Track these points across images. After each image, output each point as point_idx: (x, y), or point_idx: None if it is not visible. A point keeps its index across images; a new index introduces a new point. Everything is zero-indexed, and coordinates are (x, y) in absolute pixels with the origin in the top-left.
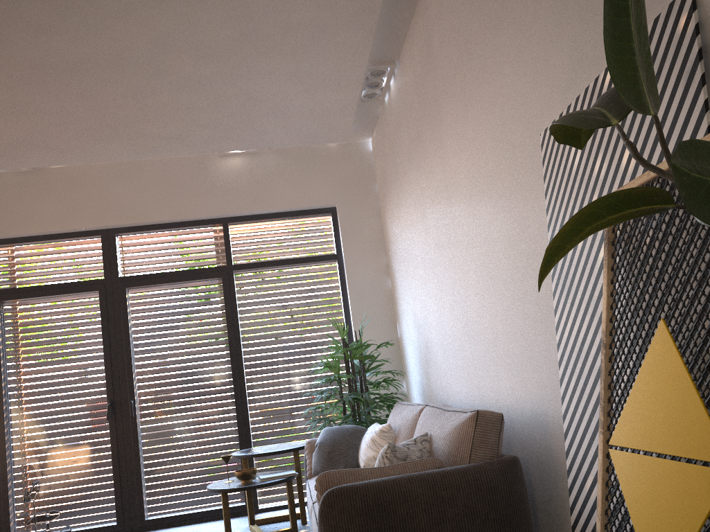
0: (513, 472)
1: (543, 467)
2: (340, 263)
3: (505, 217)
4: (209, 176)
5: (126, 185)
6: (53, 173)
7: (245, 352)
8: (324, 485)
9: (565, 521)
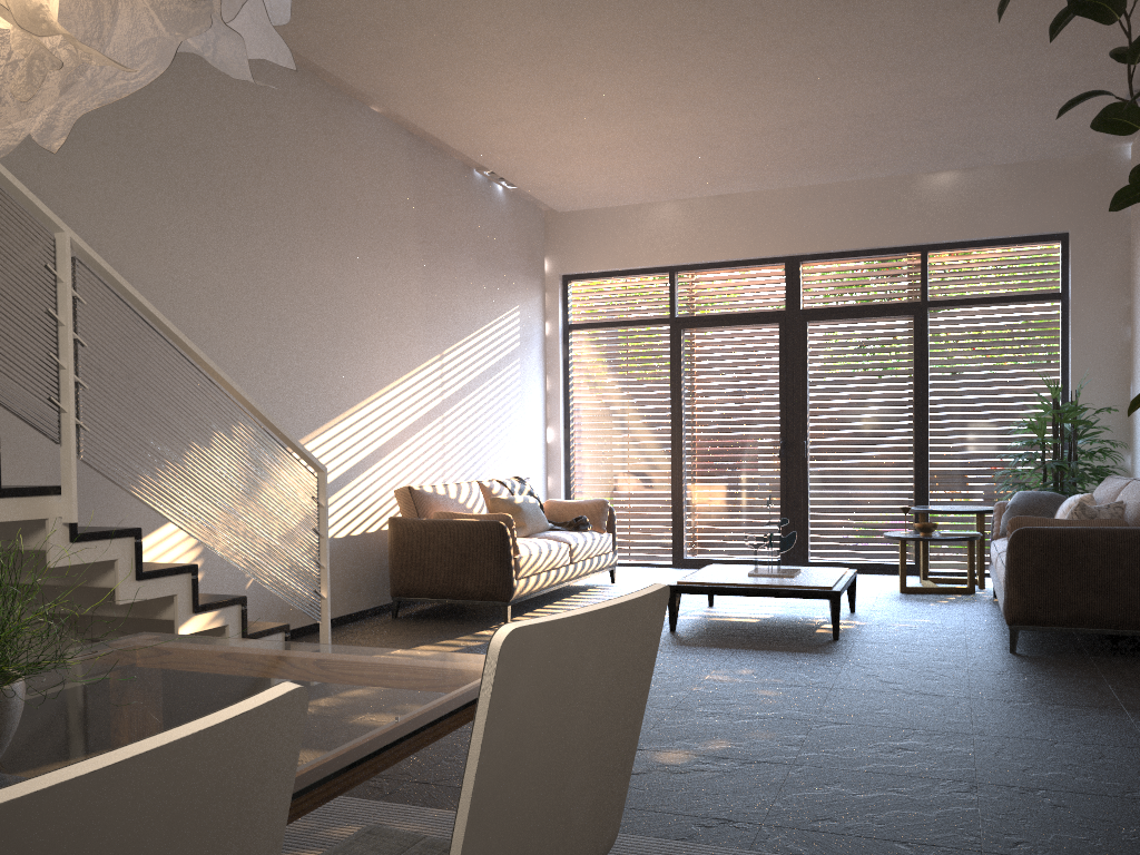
0: None
1: None
2: (1063, 304)
3: None
4: (910, 196)
5: (816, 208)
6: (742, 195)
7: (931, 402)
8: (1015, 526)
9: None
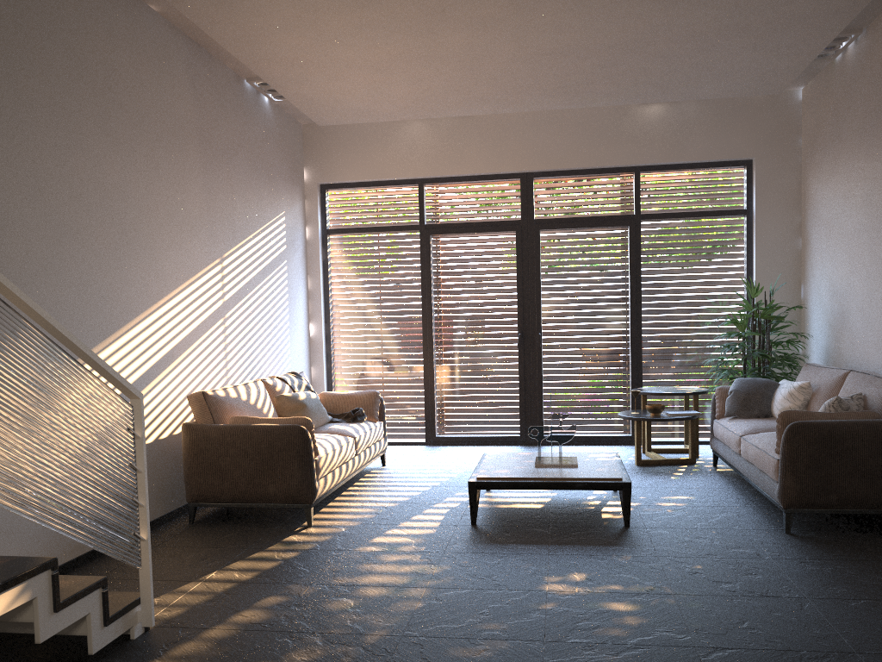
0: None
1: None
2: (748, 219)
3: None
4: (627, 124)
5: (548, 131)
6: (483, 117)
7: (642, 299)
8: (785, 419)
9: None
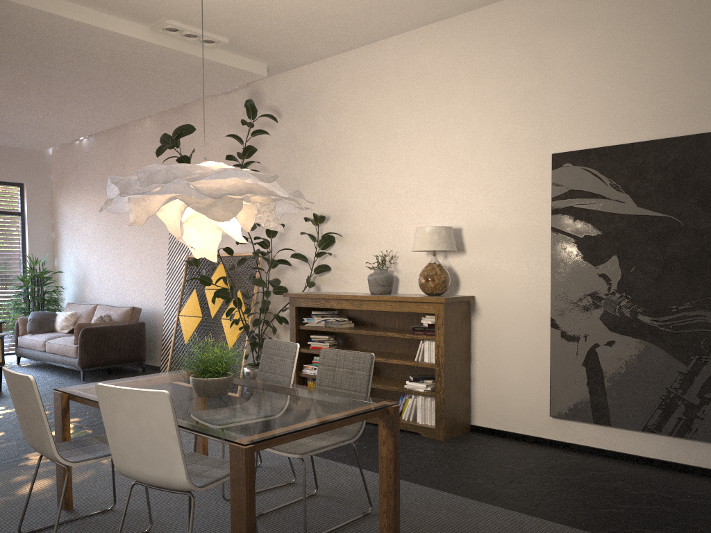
0: (143, 326)
1: (150, 327)
2: (22, 218)
3: (150, 241)
4: None
5: None
6: None
7: None
8: (79, 327)
9: (156, 343)
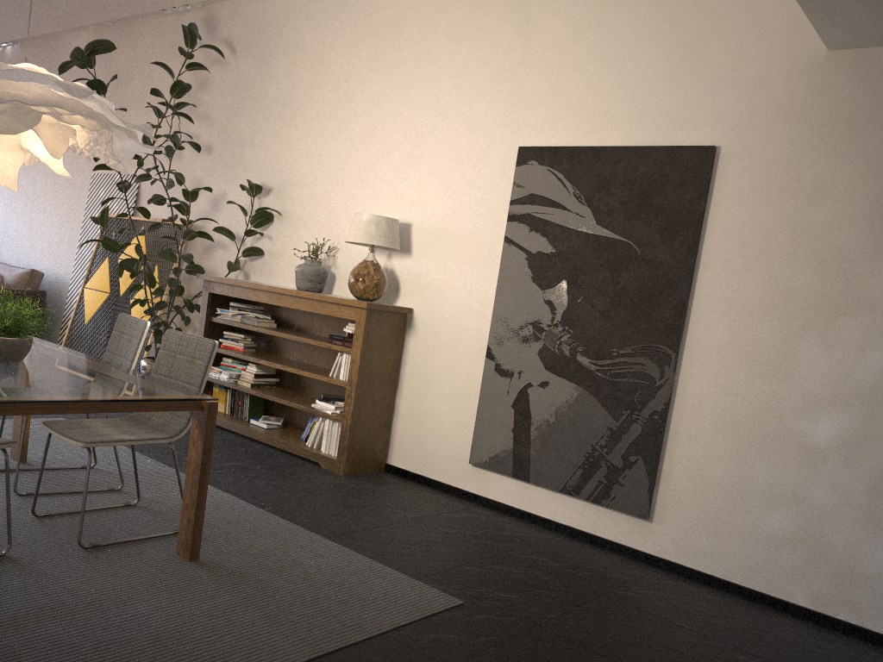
0: (43, 296)
1: (55, 299)
2: None
3: (68, 190)
4: None
5: None
6: None
7: None
8: None
9: (59, 320)
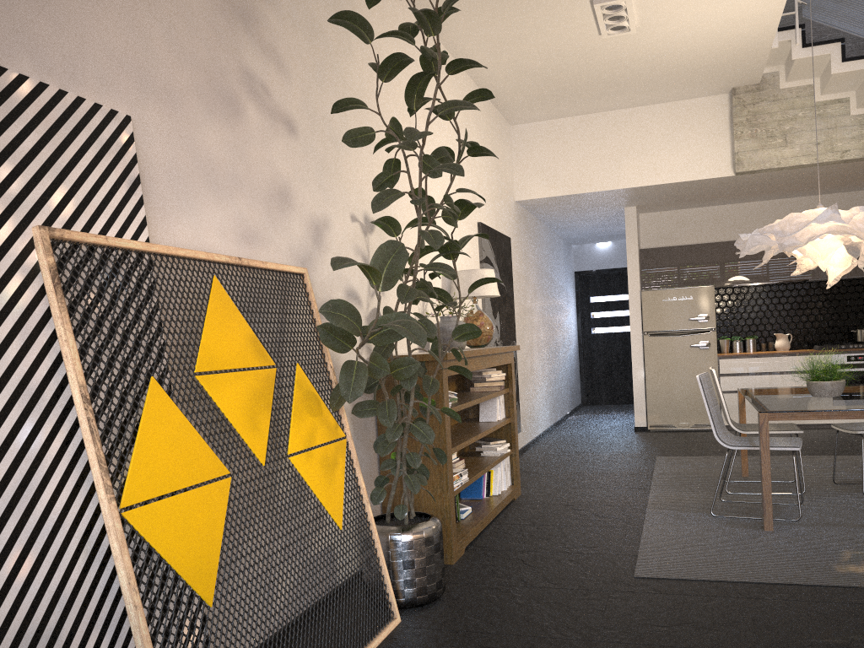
0: None
1: None
2: None
3: None
4: None
5: None
6: None
7: None
8: None
9: None
